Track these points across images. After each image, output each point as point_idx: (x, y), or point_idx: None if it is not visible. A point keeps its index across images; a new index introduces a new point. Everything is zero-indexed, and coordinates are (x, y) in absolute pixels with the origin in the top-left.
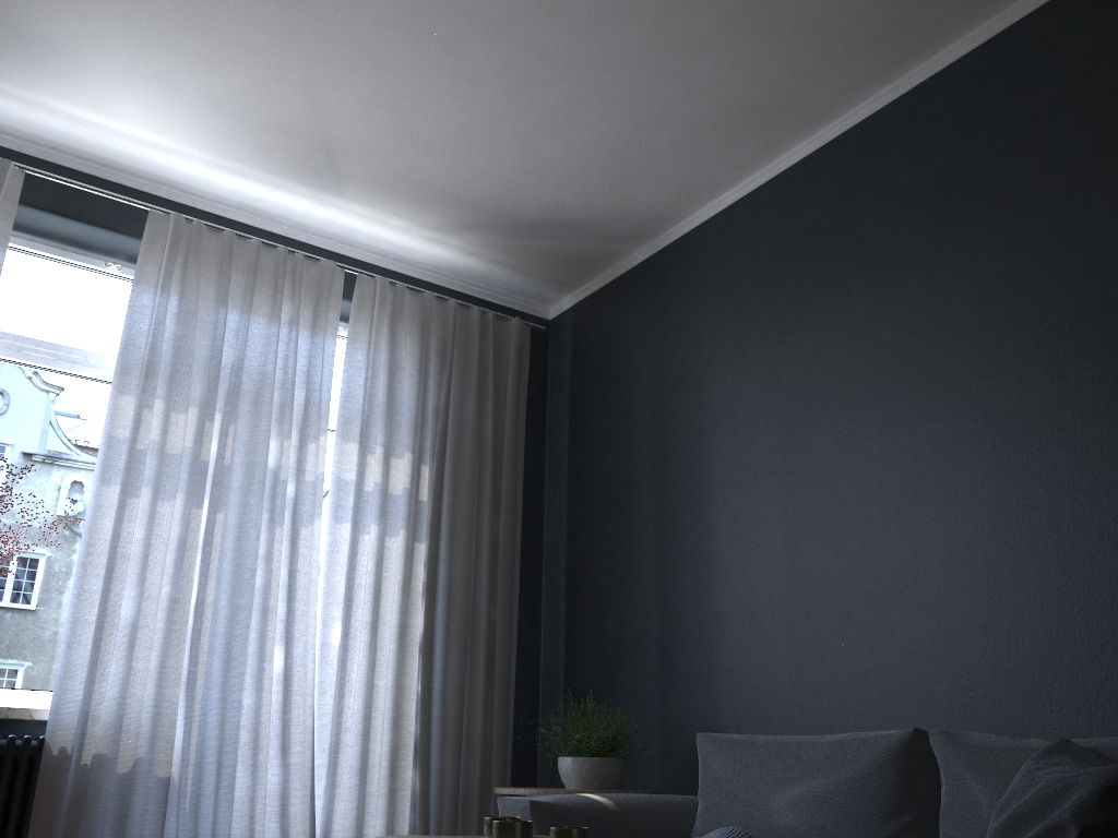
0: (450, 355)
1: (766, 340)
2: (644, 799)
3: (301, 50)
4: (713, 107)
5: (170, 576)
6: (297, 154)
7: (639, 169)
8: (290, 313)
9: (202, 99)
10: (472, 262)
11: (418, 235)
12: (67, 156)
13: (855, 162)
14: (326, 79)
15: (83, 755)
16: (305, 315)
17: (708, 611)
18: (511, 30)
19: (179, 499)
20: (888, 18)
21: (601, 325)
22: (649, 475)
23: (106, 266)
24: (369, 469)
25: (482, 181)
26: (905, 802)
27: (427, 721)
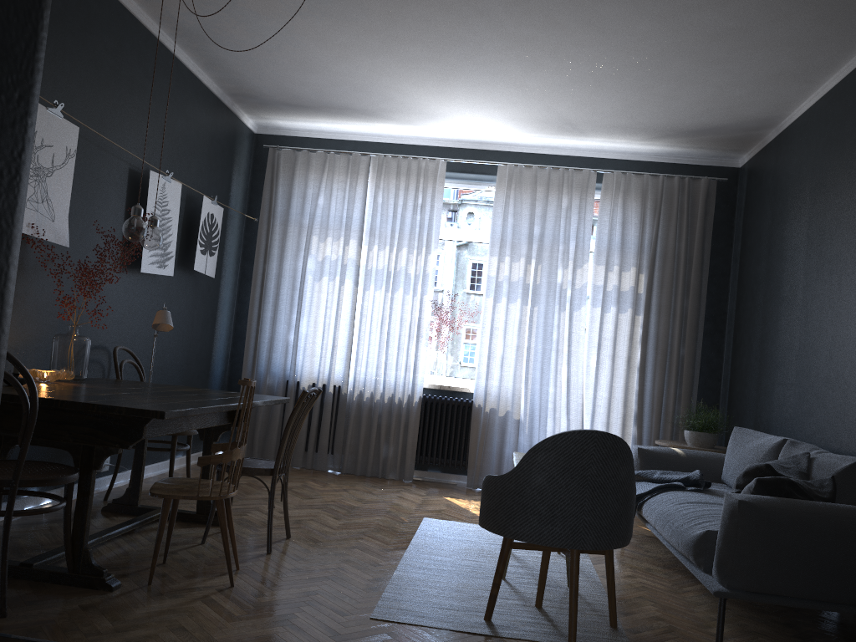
0: (658, 209)
1: (807, 207)
2: (705, 454)
3: (535, 98)
4: (756, 76)
5: (516, 336)
6: (556, 127)
7: (737, 104)
8: (567, 203)
9: (505, 118)
10: (674, 149)
11: (636, 143)
12: (464, 143)
13: (848, 97)
14: (551, 104)
15: (485, 408)
16: (575, 201)
17: (773, 362)
18: (621, 75)
19: (518, 301)
20: (828, 29)
21: (756, 177)
22: (763, 278)
23: (488, 188)
24: (609, 279)
25: (652, 121)
26: None
27: (641, 404)
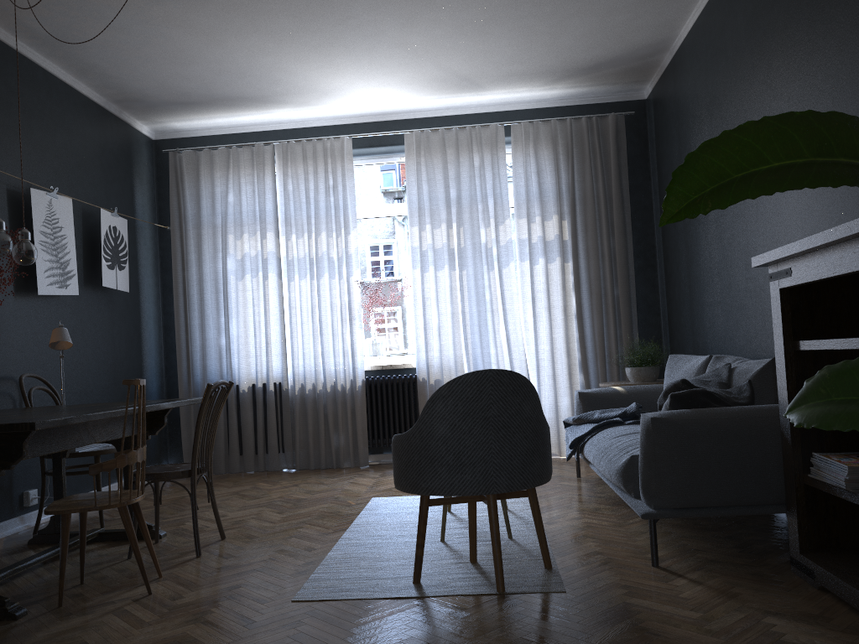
0: (570, 153)
1: (706, 123)
2: (646, 387)
3: (422, 57)
4: None
5: (449, 303)
6: (454, 85)
7: (623, 31)
8: (479, 161)
9: (400, 84)
10: (577, 90)
11: (538, 90)
12: (368, 117)
13: (724, 4)
14: (441, 60)
15: (430, 380)
16: (487, 158)
17: (700, 284)
18: (500, 17)
19: (446, 267)
20: None
21: (660, 105)
22: None
23: (400, 159)
24: (533, 231)
25: (546, 63)
26: None
27: (583, 351)
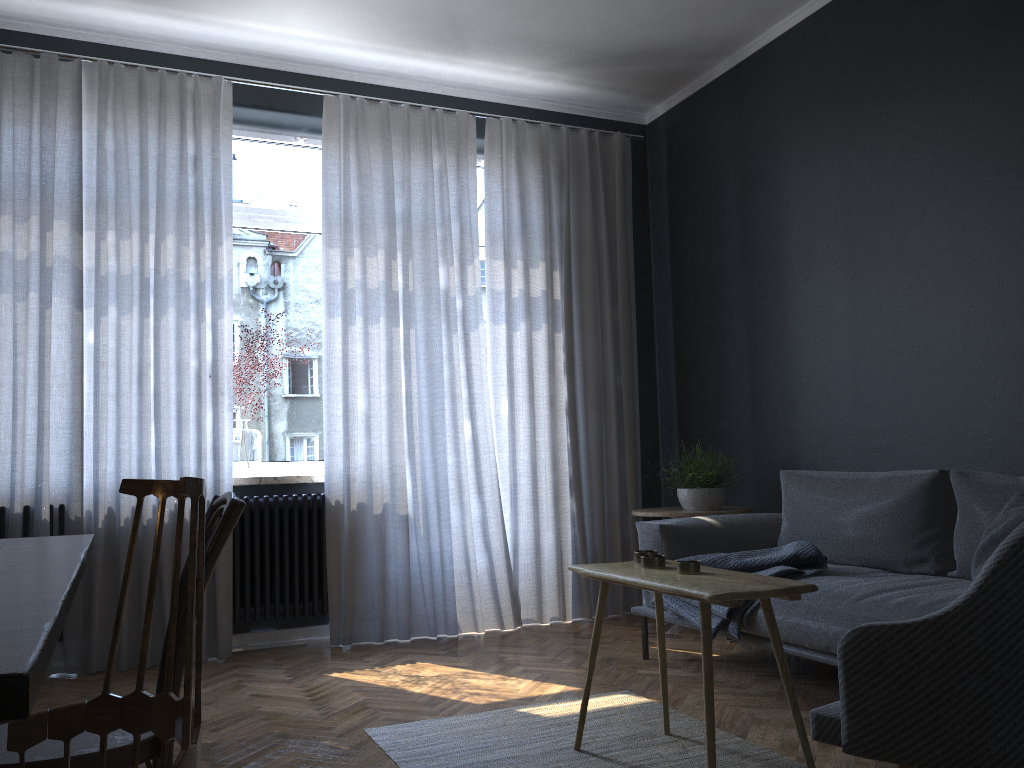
0: (566, 175)
1: (833, 150)
2: (742, 518)
3: None
4: None
5: (385, 378)
6: (430, 32)
7: (716, 4)
8: (439, 162)
9: (354, 5)
10: (577, 89)
11: (531, 75)
12: (255, 58)
13: None
14: None
15: (351, 504)
16: (450, 161)
17: (788, 374)
18: None
19: (382, 321)
20: None
21: (691, 131)
22: (737, 264)
23: (295, 141)
24: (514, 280)
25: (581, 31)
26: (930, 521)
27: (577, 464)
